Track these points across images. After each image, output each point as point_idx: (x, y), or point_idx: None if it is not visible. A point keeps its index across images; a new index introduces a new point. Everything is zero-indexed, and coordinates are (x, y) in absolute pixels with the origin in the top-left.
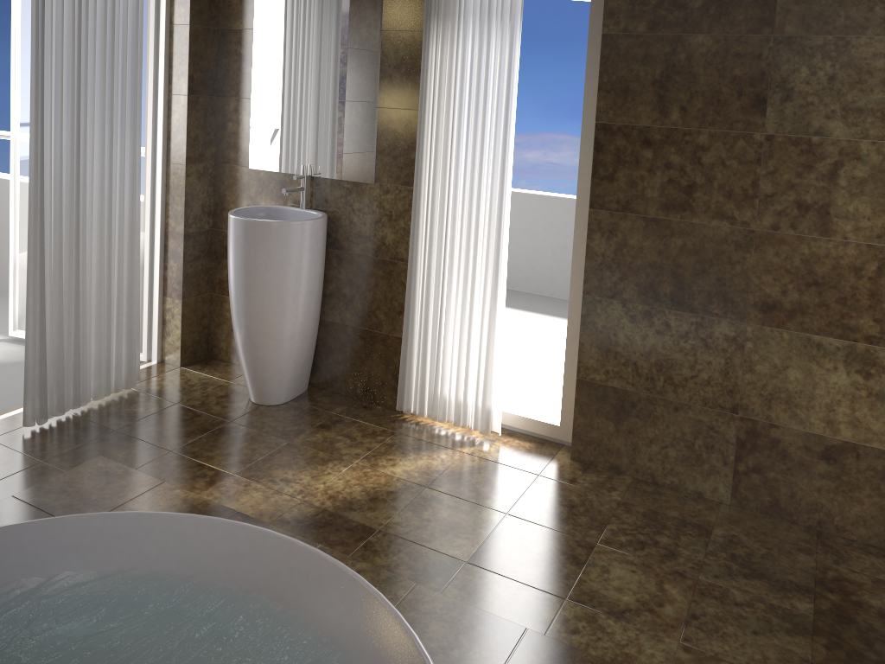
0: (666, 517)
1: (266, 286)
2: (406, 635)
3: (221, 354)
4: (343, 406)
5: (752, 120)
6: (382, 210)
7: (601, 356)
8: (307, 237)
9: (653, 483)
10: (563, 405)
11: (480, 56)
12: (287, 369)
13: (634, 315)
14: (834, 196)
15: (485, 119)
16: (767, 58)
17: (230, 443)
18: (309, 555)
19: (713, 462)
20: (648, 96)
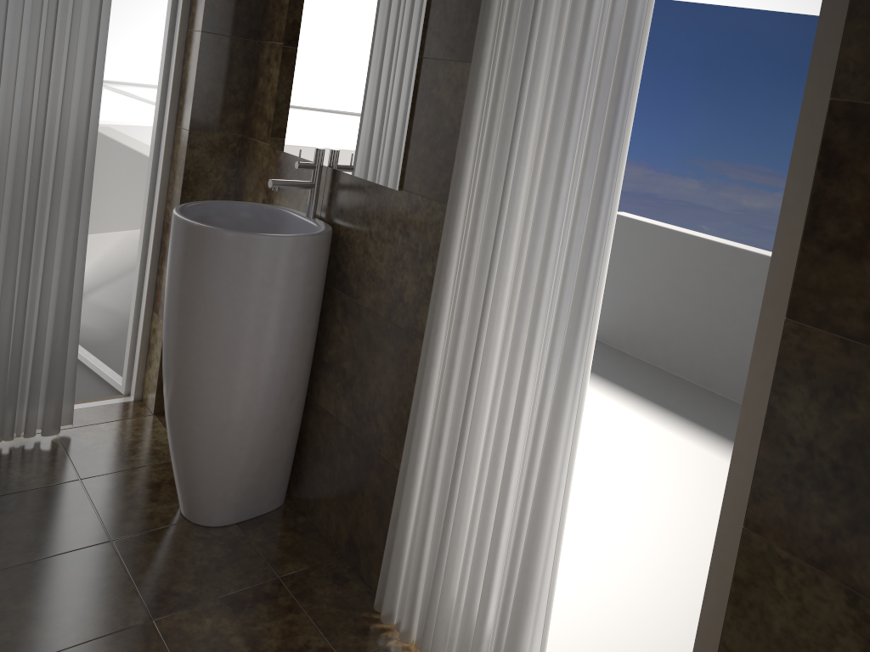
0: None
1: (192, 333)
2: None
3: None
4: (302, 563)
5: None
6: (406, 240)
7: None
8: (267, 264)
9: None
10: None
11: None
12: (222, 475)
13: None
14: None
15: (579, 82)
16: None
17: (61, 592)
18: None
19: None
20: None
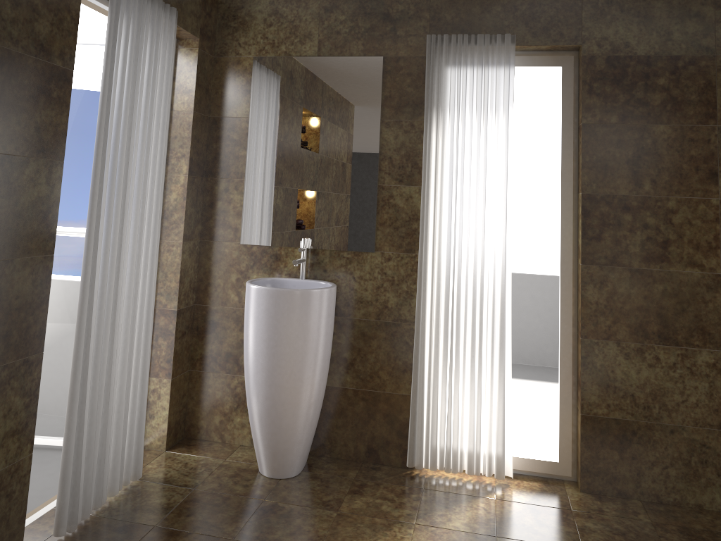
0: (697, 530)
1: (296, 354)
2: None
3: (200, 433)
4: (354, 470)
5: (708, 189)
6: (384, 276)
7: (602, 392)
8: (329, 303)
9: (659, 503)
10: (561, 442)
11: (479, 141)
12: (306, 438)
13: (628, 352)
14: None
15: (485, 193)
16: (714, 142)
17: (284, 522)
18: None
19: (708, 475)
20: (624, 171)
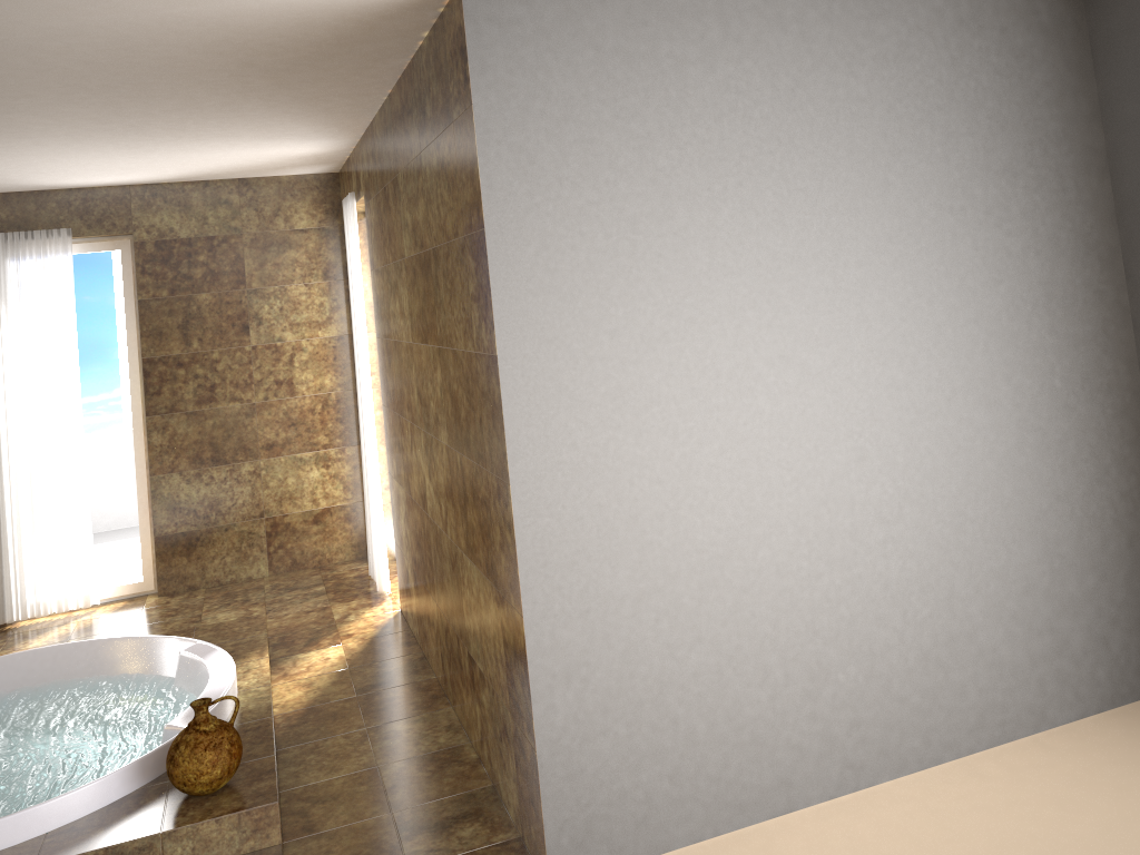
0: (236, 592)
1: None
2: (142, 638)
3: None
4: None
5: (243, 339)
6: None
7: (171, 514)
8: None
9: (220, 585)
10: (144, 564)
11: (44, 327)
12: None
13: (189, 478)
14: (294, 373)
15: (54, 372)
16: (245, 302)
17: None
18: (52, 649)
19: (255, 554)
20: (176, 335)
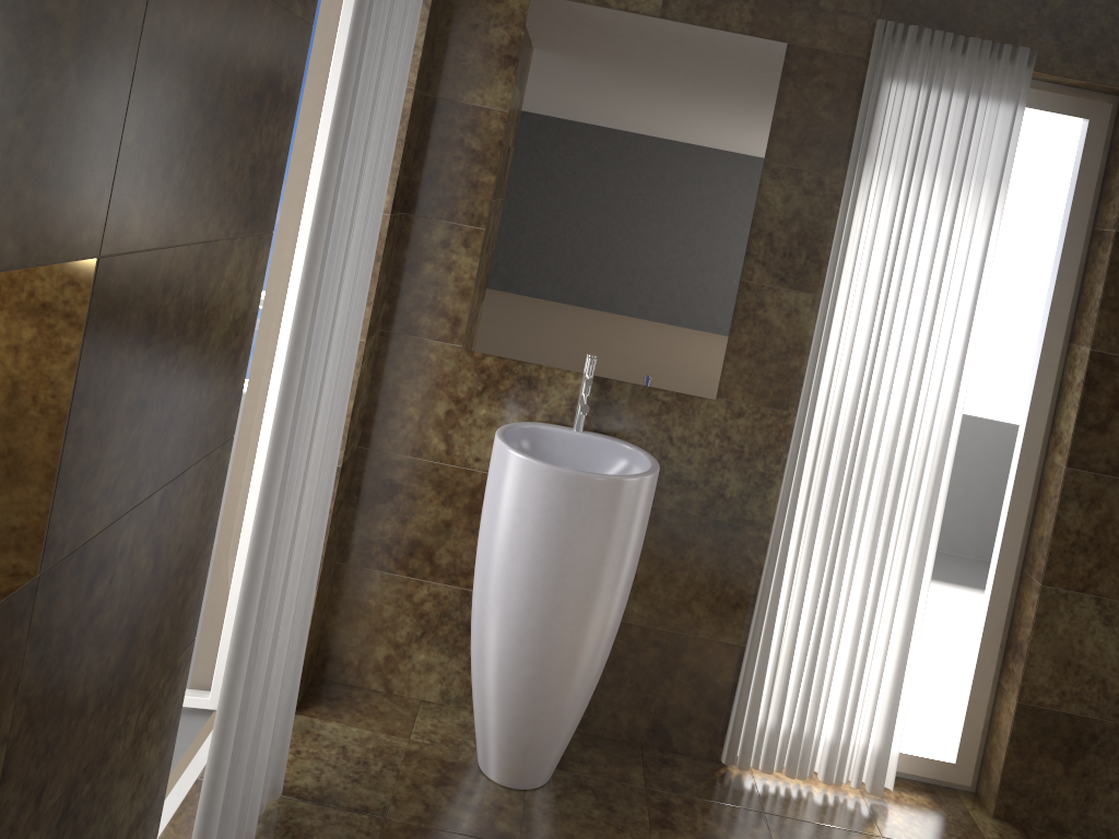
0: None
1: (596, 590)
2: None
3: (345, 674)
4: (636, 767)
5: None
6: (726, 442)
7: (1057, 671)
8: (652, 497)
9: None
10: (965, 734)
11: (939, 233)
12: (577, 722)
13: (1111, 615)
14: None
15: (933, 326)
16: None
17: None
18: None
19: None
20: None
